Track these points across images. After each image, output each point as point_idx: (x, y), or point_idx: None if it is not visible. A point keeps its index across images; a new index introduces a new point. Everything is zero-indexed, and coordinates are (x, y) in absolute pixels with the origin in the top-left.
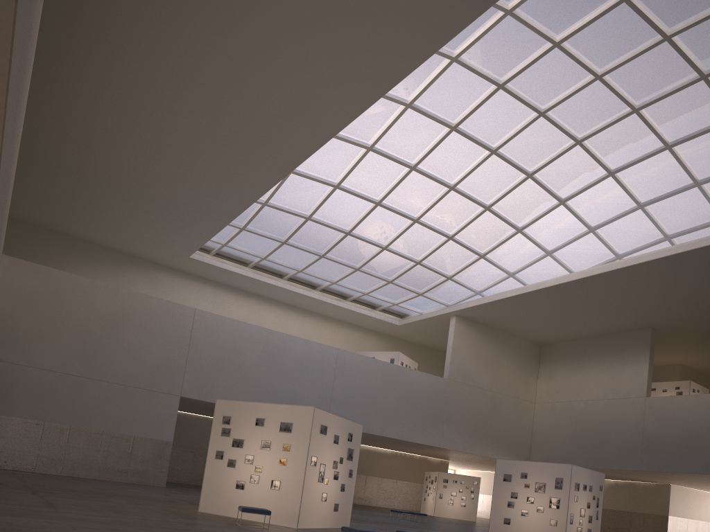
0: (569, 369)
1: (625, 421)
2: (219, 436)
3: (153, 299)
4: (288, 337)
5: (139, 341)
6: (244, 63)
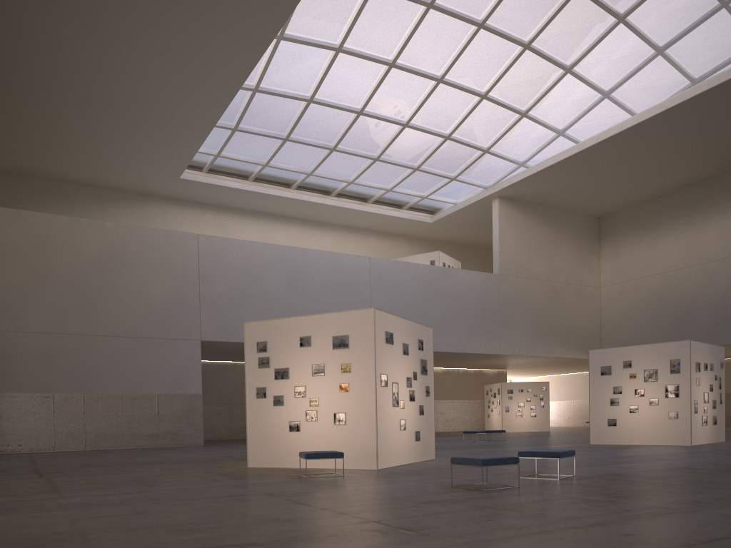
0: (637, 240)
1: (714, 288)
2: (256, 369)
3: (147, 230)
4: (310, 252)
5: (140, 283)
6: None
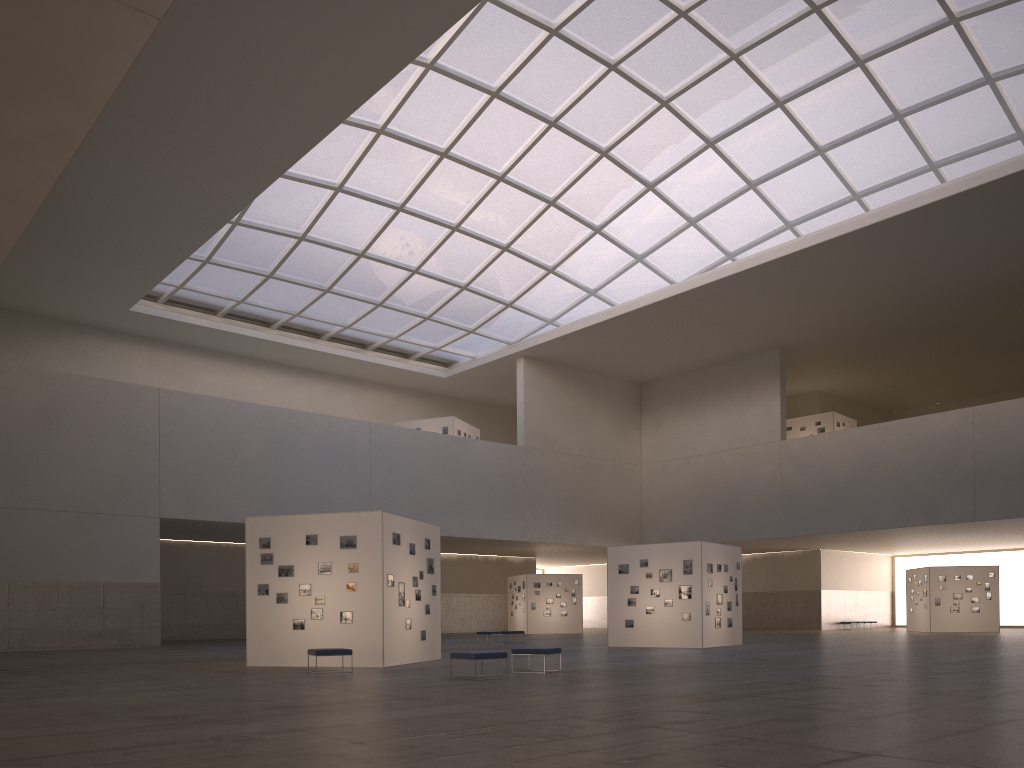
0: (681, 414)
1: (758, 475)
2: (258, 565)
3: (95, 382)
4: (298, 414)
5: (85, 446)
6: (201, 32)
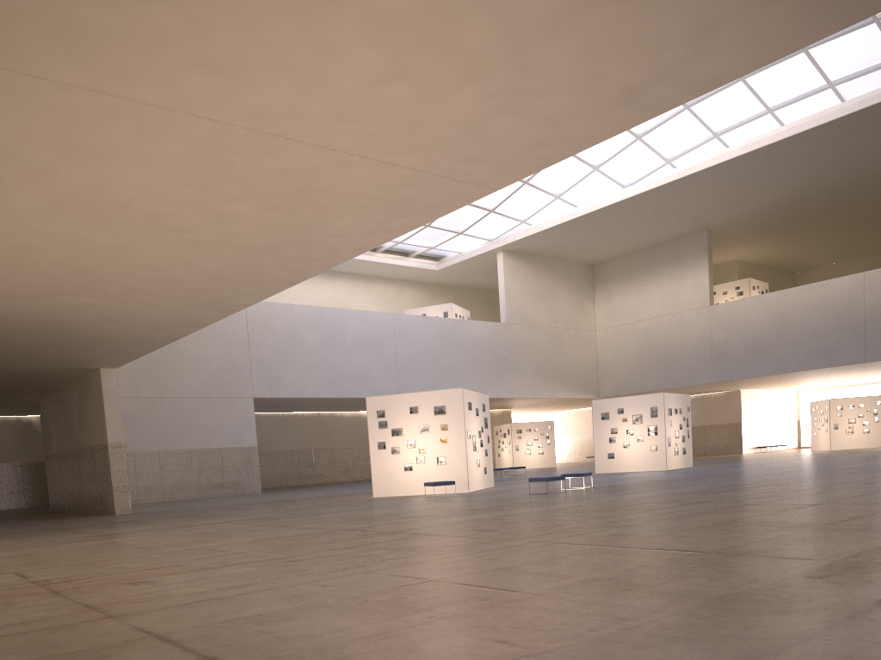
0: (627, 288)
1: (692, 335)
2: (377, 429)
3: None
4: (341, 311)
5: (199, 348)
6: None
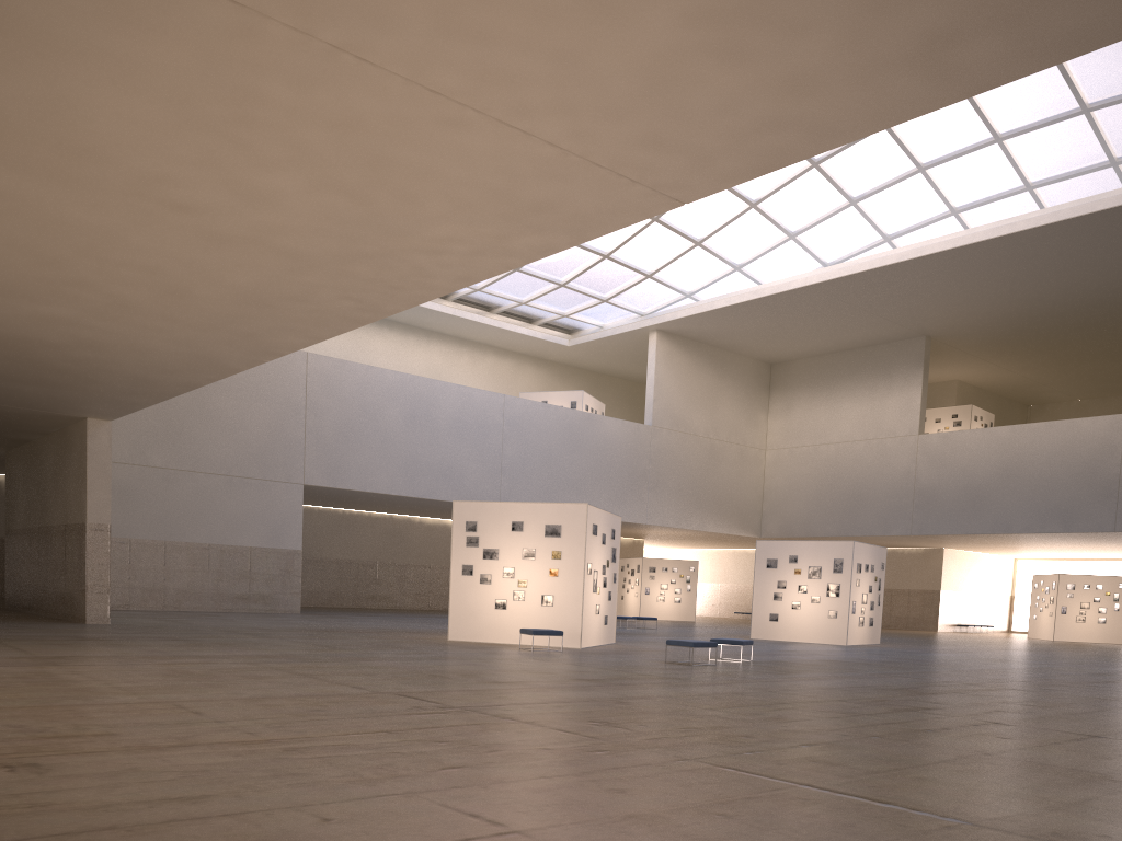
0: (813, 399)
1: (891, 469)
2: (463, 546)
3: None
4: (436, 383)
5: (237, 409)
6: None
